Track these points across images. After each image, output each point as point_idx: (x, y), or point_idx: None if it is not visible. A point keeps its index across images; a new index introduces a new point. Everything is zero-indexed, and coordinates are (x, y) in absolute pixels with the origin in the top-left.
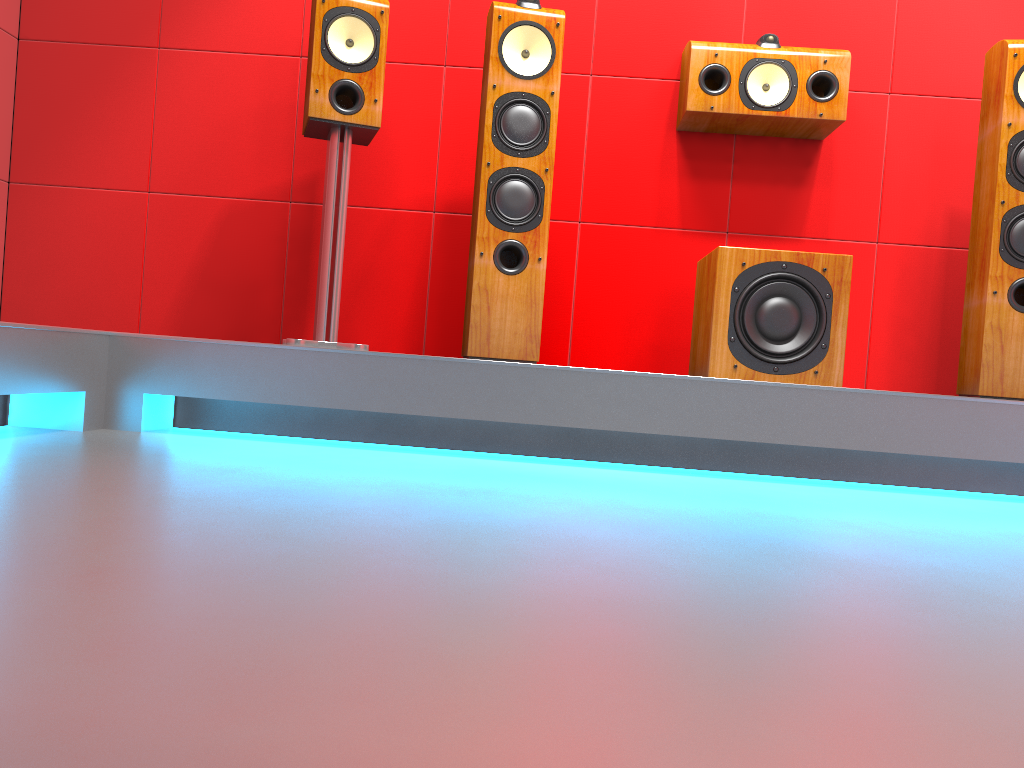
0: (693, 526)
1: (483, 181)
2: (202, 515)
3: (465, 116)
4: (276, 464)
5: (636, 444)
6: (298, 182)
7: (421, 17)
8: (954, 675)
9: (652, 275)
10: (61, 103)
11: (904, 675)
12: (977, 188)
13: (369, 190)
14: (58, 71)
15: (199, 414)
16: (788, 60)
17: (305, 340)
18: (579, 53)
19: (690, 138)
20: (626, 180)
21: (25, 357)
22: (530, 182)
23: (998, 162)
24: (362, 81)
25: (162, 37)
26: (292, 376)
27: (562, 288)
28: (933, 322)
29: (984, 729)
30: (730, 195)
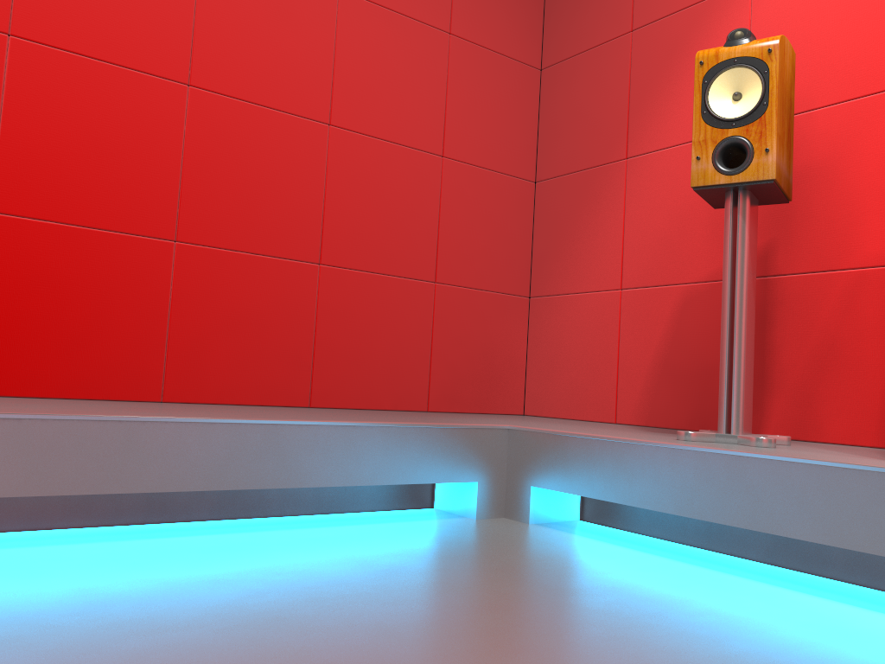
0: None
1: None
2: (236, 653)
3: None
4: (542, 585)
5: None
6: None
7: (878, 38)
8: None
9: None
10: (560, 225)
11: None
12: None
13: (827, 251)
14: (559, 200)
15: (601, 509)
16: None
17: (694, 432)
18: None
19: None
20: None
21: (398, 452)
22: None
23: None
24: (749, 133)
25: (628, 148)
26: (649, 476)
27: None
28: None
29: None
30: None
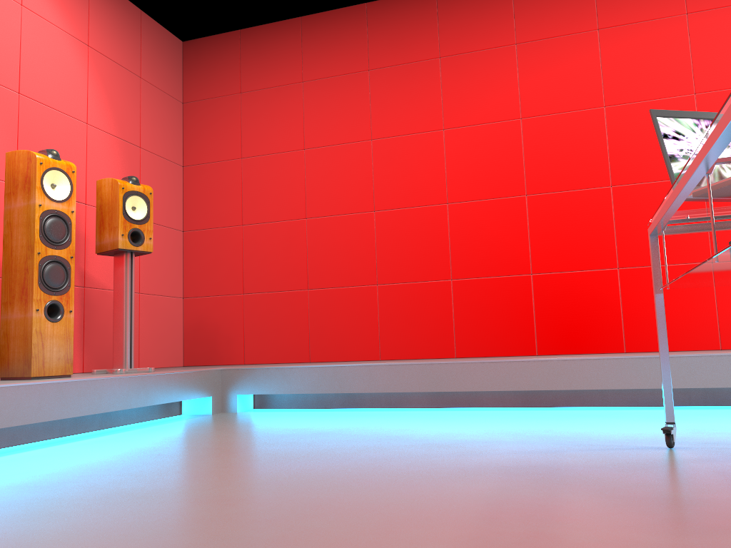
0: (59, 503)
1: None
2: None
3: None
4: None
5: None
6: None
7: None
8: (356, 503)
9: None
10: None
11: (355, 508)
12: (9, 239)
13: None
14: None
15: None
16: None
17: None
18: None
19: None
20: None
21: None
22: None
23: (35, 227)
24: None
25: None
26: None
27: None
28: None
29: (409, 509)
30: None
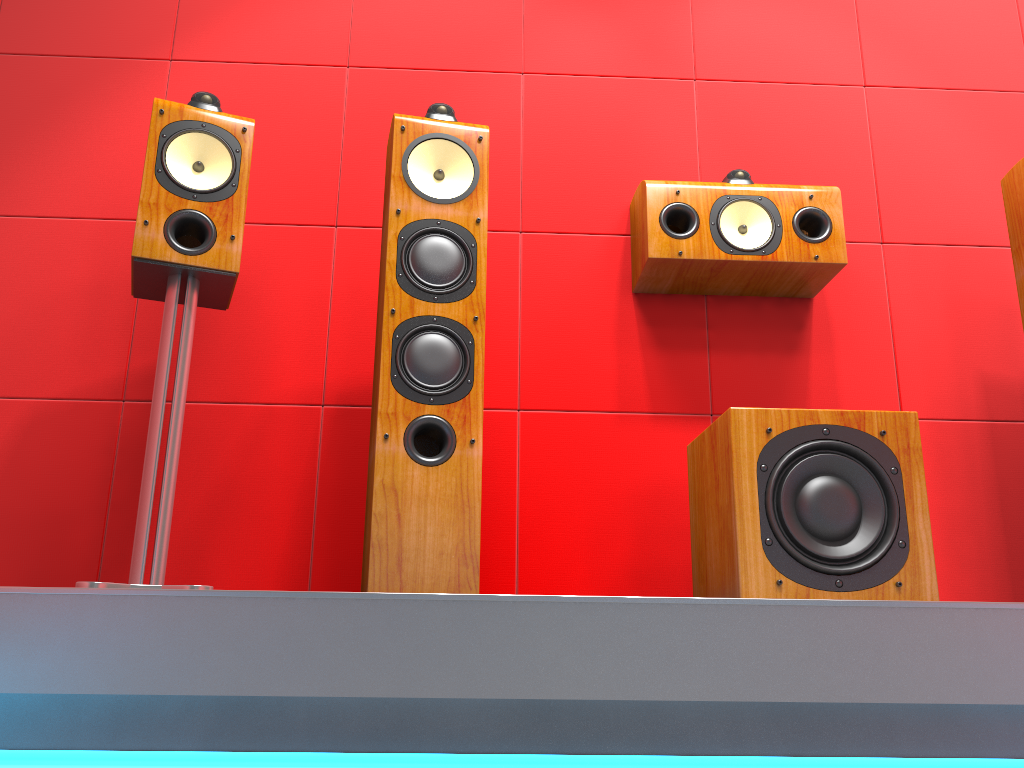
0: None
1: (386, 335)
2: None
3: (363, 284)
4: None
5: (642, 719)
6: (136, 374)
7: (306, 172)
8: None
9: (620, 474)
10: None
11: None
12: None
13: (234, 380)
14: None
15: None
16: (766, 196)
17: (106, 583)
18: (504, 207)
19: (651, 301)
20: (575, 354)
21: None
22: (453, 335)
23: None
24: (214, 212)
25: None
26: (64, 641)
27: (501, 498)
28: (992, 517)
29: None
30: (709, 368)
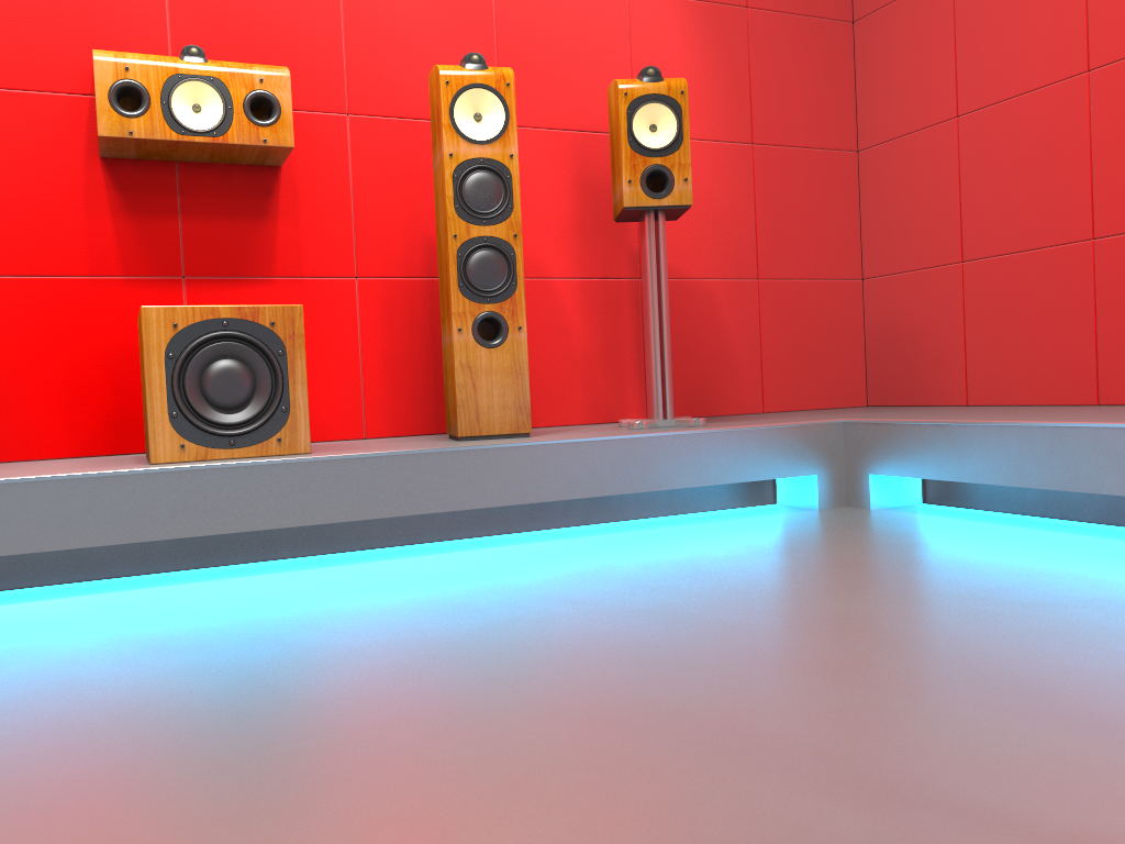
0: (44, 701)
1: None
2: None
3: None
4: None
5: (70, 557)
6: None
7: None
8: None
9: (95, 335)
10: None
11: None
12: (438, 219)
13: None
14: None
15: None
16: (218, 77)
17: None
18: None
19: (120, 166)
20: (42, 220)
21: None
22: None
23: (446, 194)
24: None
25: None
26: None
27: None
28: (425, 357)
29: None
30: (181, 233)
